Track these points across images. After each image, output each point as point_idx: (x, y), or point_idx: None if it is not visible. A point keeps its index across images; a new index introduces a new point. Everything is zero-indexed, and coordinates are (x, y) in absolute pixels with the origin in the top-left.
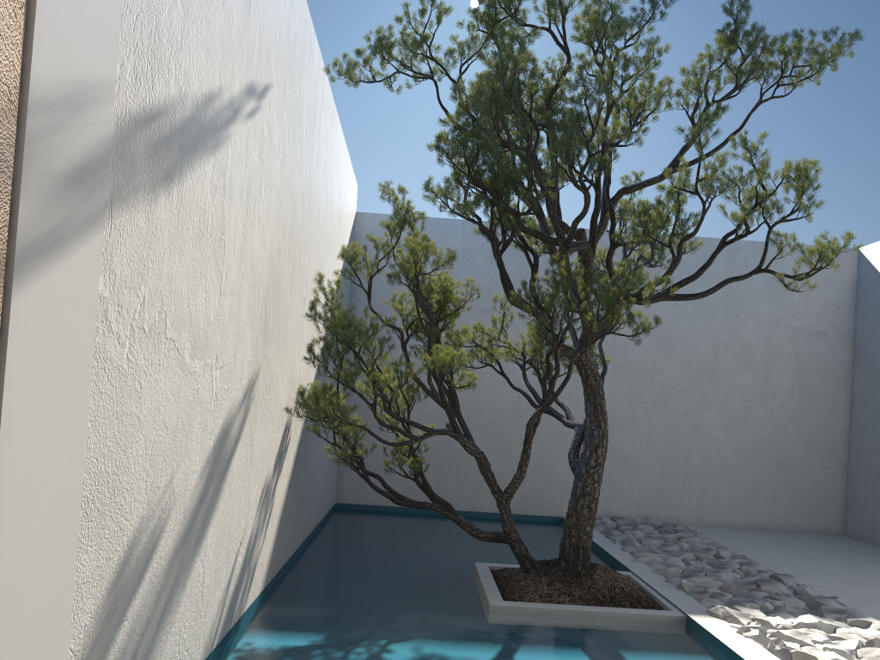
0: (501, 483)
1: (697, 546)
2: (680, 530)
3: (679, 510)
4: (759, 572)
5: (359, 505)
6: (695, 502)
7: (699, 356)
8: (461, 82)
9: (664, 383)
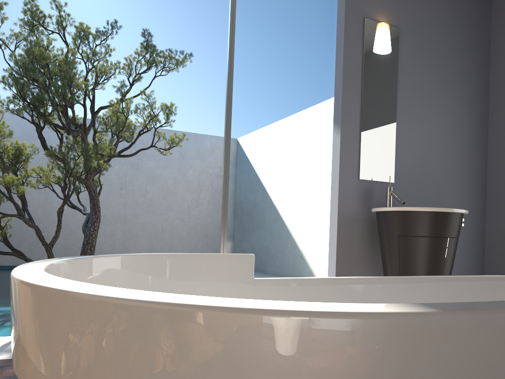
0: (67, 250)
1: None
2: None
3: None
4: None
5: None
6: None
7: (167, 185)
8: (14, 53)
9: (151, 198)
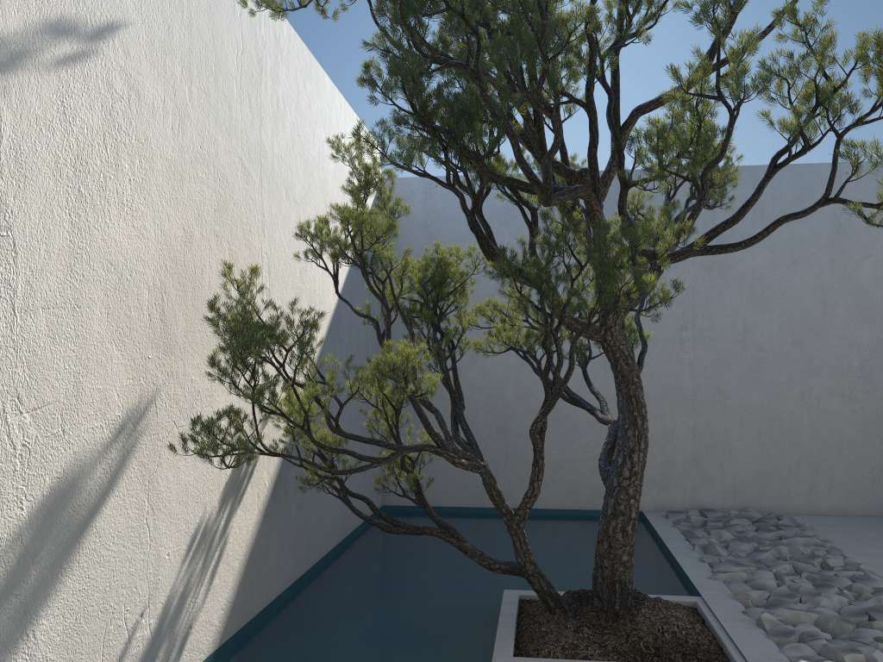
0: (567, 475)
1: (799, 551)
2: (783, 525)
3: (785, 498)
4: (876, 591)
5: (408, 507)
6: (806, 487)
7: (802, 310)
8: None
9: (759, 346)
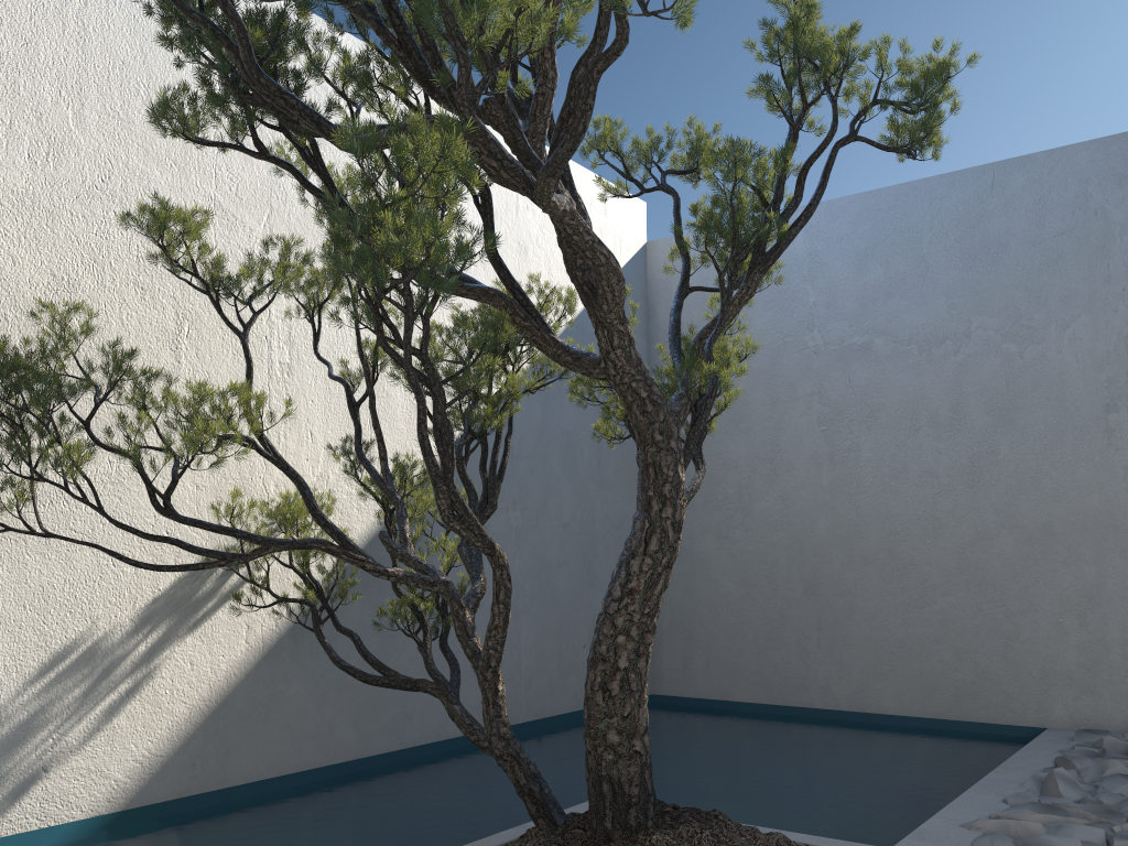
0: (915, 660)
1: None
2: None
3: None
4: None
5: (685, 699)
6: None
7: None
8: None
9: None
